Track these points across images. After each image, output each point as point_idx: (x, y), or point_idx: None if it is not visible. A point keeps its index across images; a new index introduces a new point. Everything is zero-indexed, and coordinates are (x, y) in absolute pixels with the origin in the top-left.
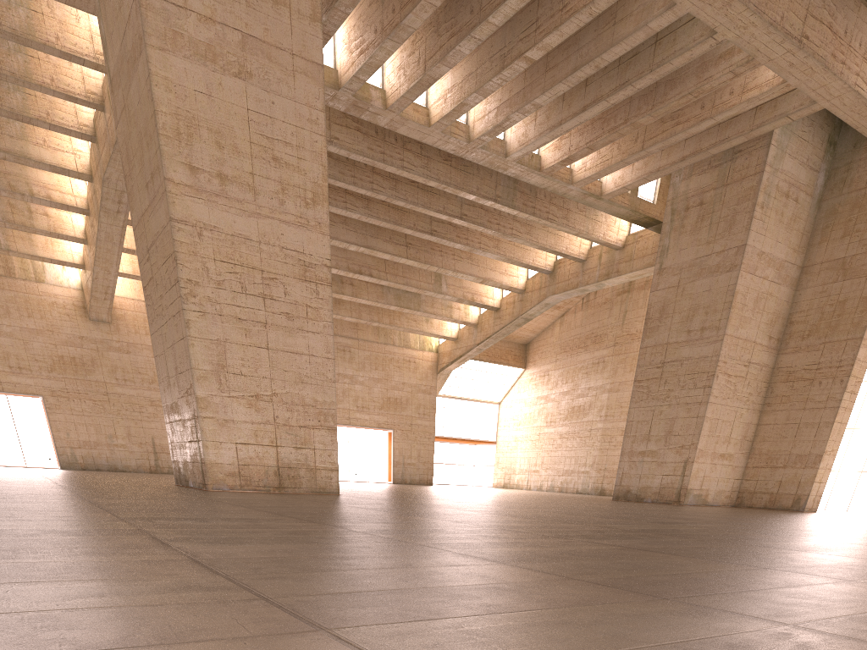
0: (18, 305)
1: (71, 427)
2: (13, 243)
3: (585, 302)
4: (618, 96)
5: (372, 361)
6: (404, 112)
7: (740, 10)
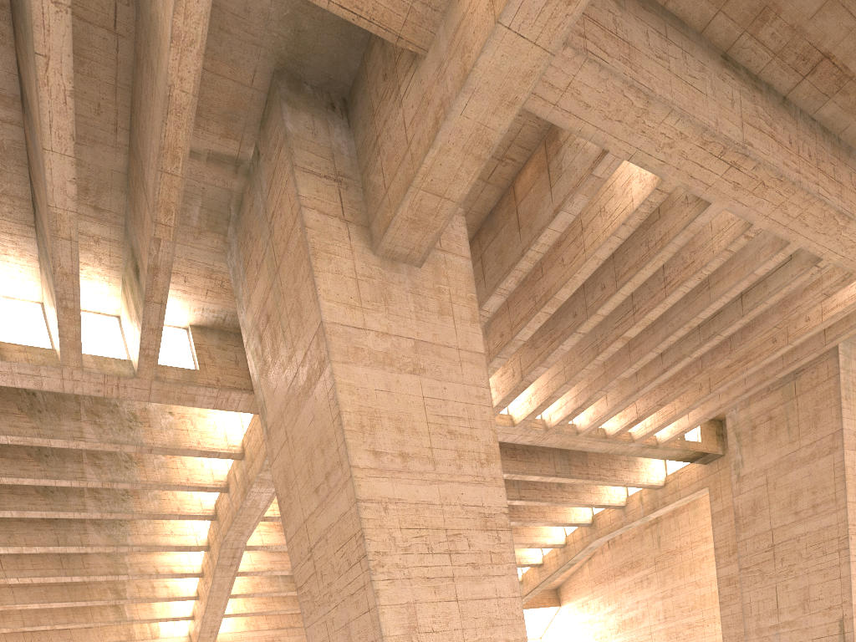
0: None
1: None
2: (137, 614)
3: (611, 543)
4: (703, 348)
5: None
6: None
7: (854, 230)
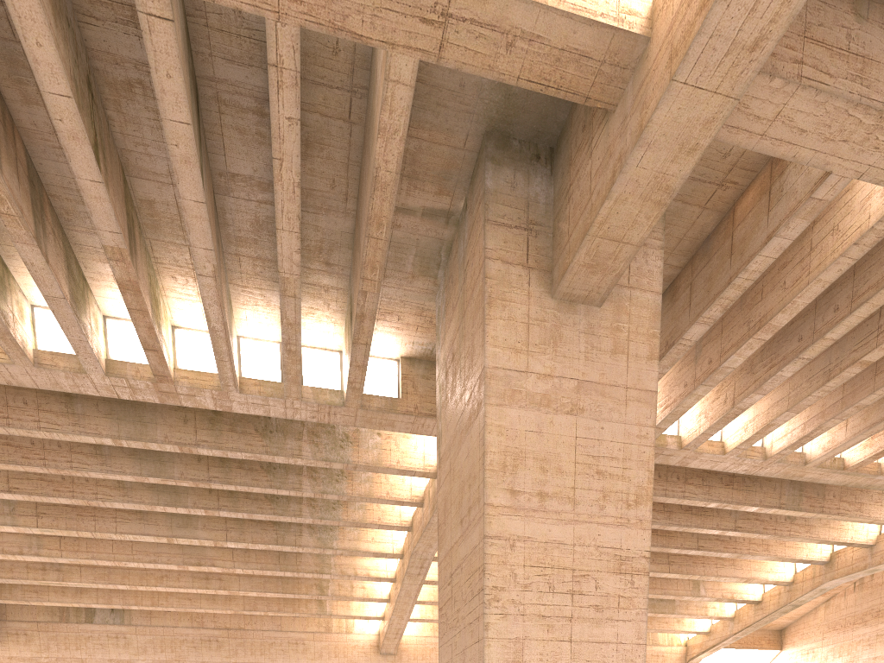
0: (329, 650)
1: None
2: (335, 609)
3: (858, 585)
4: None
5: None
6: (698, 448)
7: None
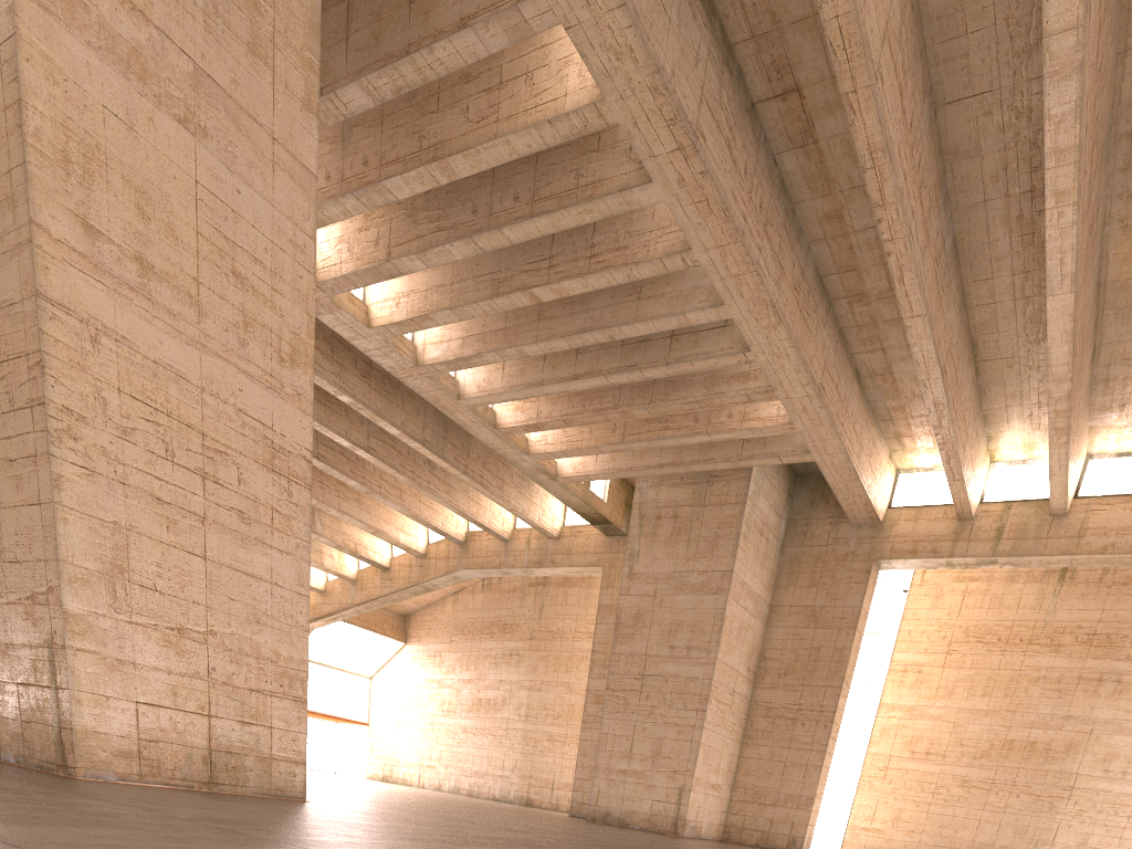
0: None
1: None
2: None
3: (487, 584)
4: (621, 377)
5: None
6: (336, 297)
7: (782, 337)
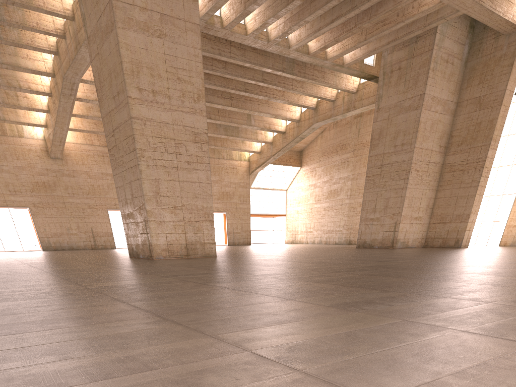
0: (10, 153)
1: (46, 225)
2: (7, 115)
3: (335, 123)
4: (351, 14)
5: (212, 170)
6: (232, 29)
7: None
